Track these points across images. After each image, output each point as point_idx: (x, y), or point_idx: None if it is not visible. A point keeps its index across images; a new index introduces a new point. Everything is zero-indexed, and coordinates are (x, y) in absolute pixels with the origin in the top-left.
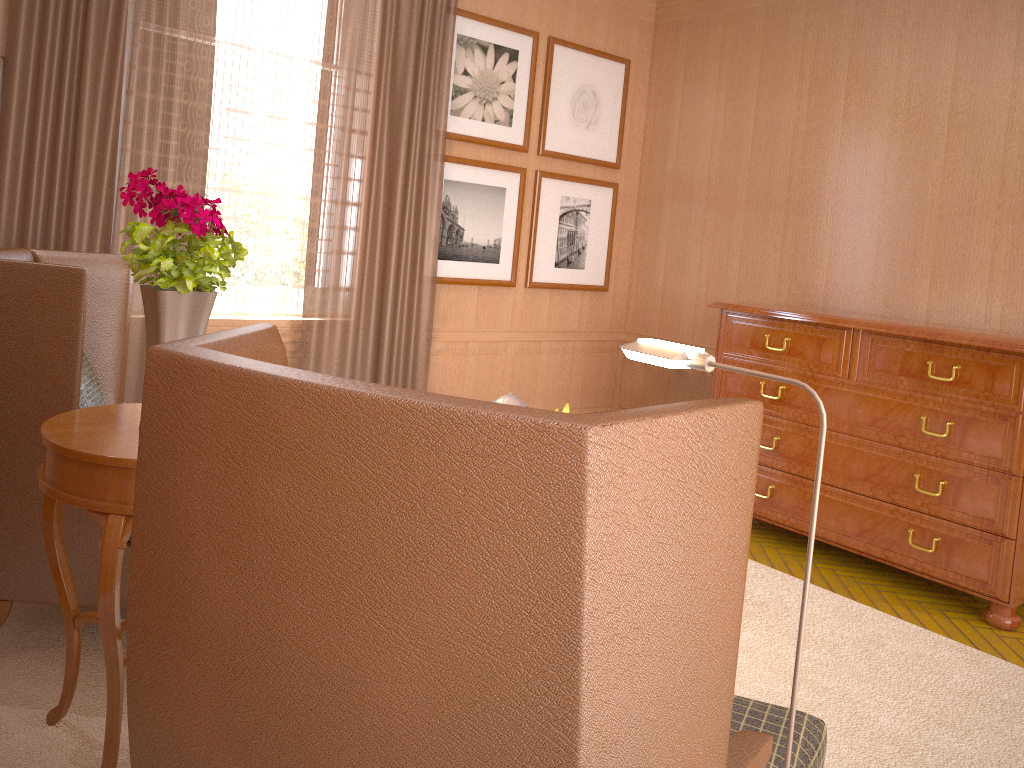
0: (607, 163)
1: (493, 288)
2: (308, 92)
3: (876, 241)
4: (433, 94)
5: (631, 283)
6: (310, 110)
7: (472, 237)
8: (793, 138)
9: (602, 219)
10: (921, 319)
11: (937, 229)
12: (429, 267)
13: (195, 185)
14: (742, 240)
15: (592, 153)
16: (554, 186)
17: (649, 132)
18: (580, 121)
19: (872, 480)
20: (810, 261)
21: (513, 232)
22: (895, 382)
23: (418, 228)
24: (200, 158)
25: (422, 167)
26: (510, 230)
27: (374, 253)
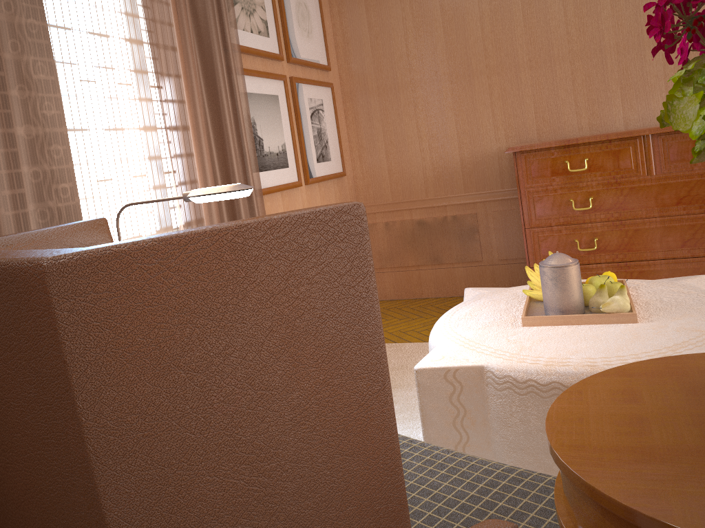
0: (324, 66)
1: (289, 191)
2: (119, 3)
3: (571, 80)
4: (225, 3)
5: (354, 165)
6: (126, 25)
7: (269, 146)
8: (480, 17)
9: (331, 115)
10: (621, 128)
11: (617, 61)
12: (256, 180)
13: (52, 124)
14: (454, 106)
15: (315, 58)
16: (303, 90)
17: (339, 37)
18: (304, 30)
19: (688, 244)
20: (519, 108)
21: (291, 136)
22: (690, 166)
23: (243, 142)
24: (49, 87)
25: (232, 79)
26: (288, 134)
27: (214, 176)
